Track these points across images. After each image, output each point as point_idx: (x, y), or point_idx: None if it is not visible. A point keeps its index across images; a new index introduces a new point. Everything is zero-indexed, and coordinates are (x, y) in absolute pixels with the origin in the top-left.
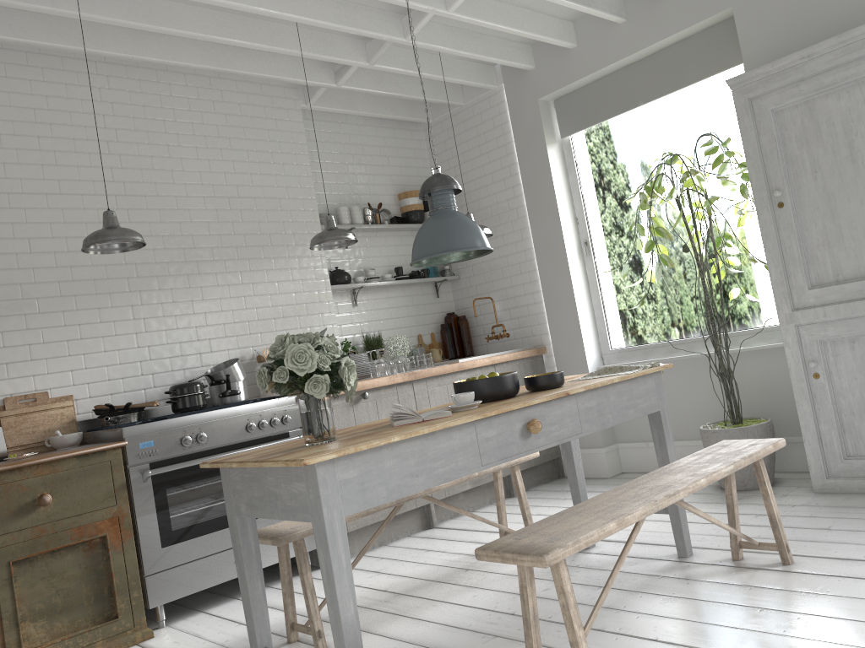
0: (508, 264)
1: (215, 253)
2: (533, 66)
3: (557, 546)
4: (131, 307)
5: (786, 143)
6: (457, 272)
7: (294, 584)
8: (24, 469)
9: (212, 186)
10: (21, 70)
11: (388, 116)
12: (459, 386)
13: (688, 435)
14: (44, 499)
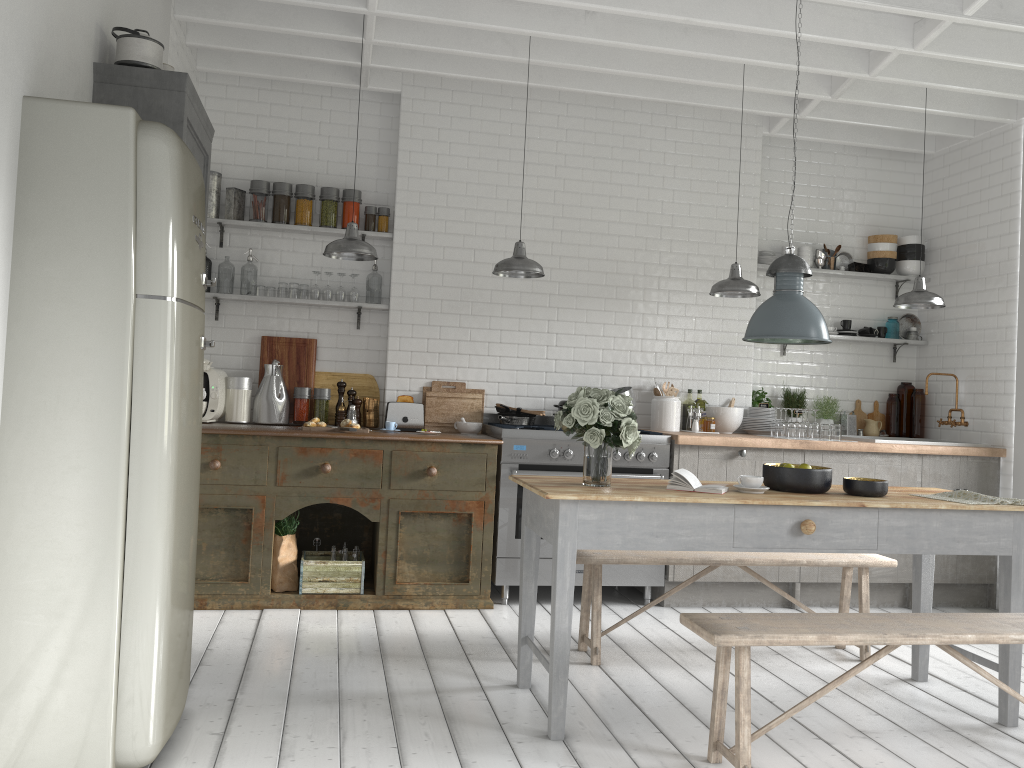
0: (983, 340)
1: (636, 281)
2: None
3: (736, 633)
4: (547, 321)
5: None
6: (926, 336)
7: (625, 610)
8: (421, 443)
9: (646, 215)
10: (495, 100)
11: (873, 145)
12: (764, 469)
13: None
14: (430, 470)
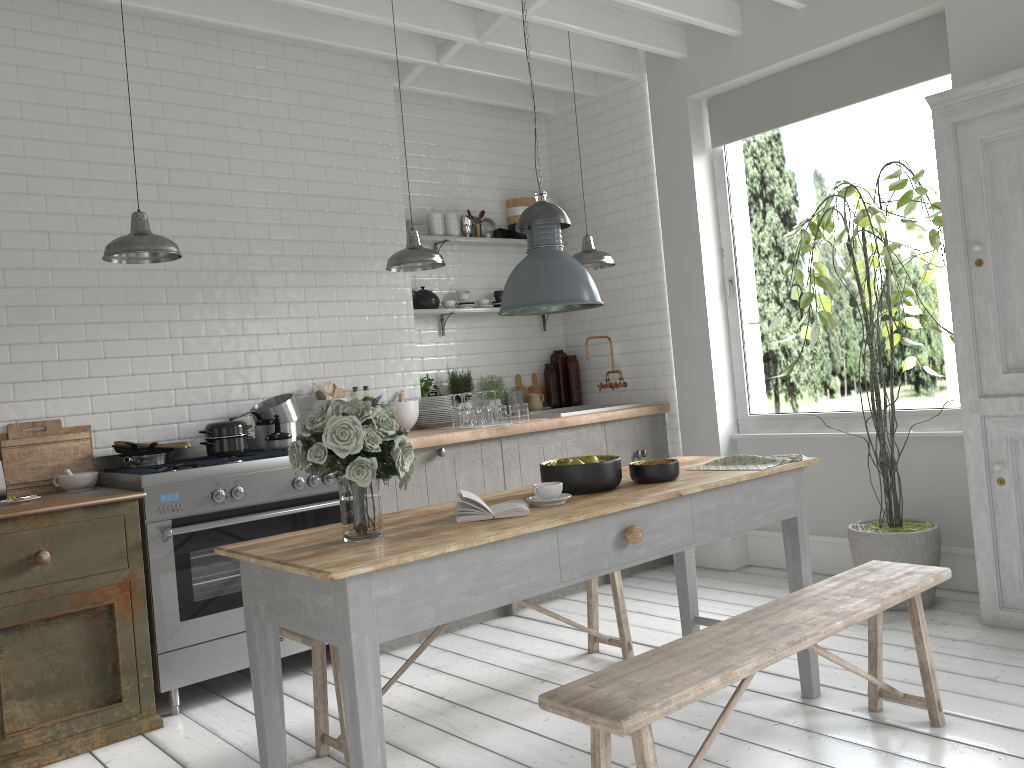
0: (632, 298)
1: (275, 262)
2: (685, 54)
3: (641, 707)
4: (167, 323)
5: (994, 184)
6: None
7: None
8: (18, 519)
9: (276, 180)
10: (51, 23)
11: (502, 103)
12: (547, 471)
13: (834, 530)
14: (40, 556)
